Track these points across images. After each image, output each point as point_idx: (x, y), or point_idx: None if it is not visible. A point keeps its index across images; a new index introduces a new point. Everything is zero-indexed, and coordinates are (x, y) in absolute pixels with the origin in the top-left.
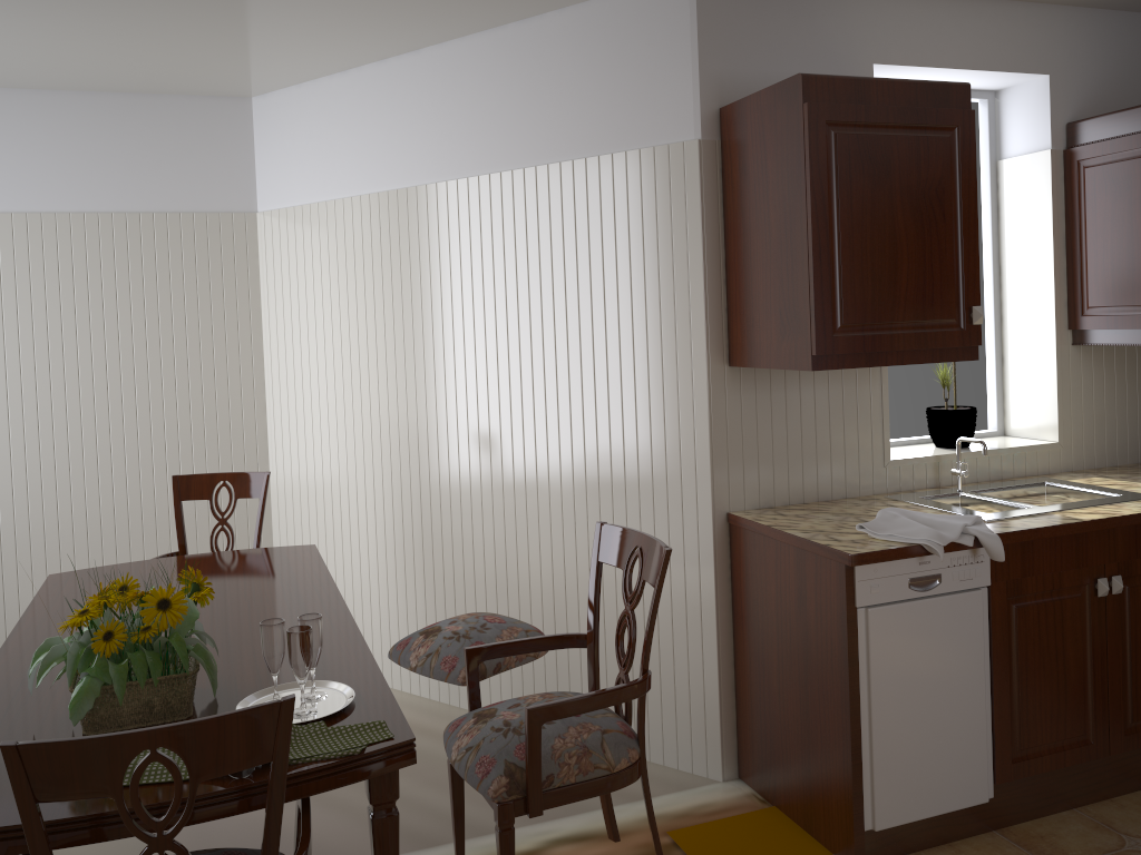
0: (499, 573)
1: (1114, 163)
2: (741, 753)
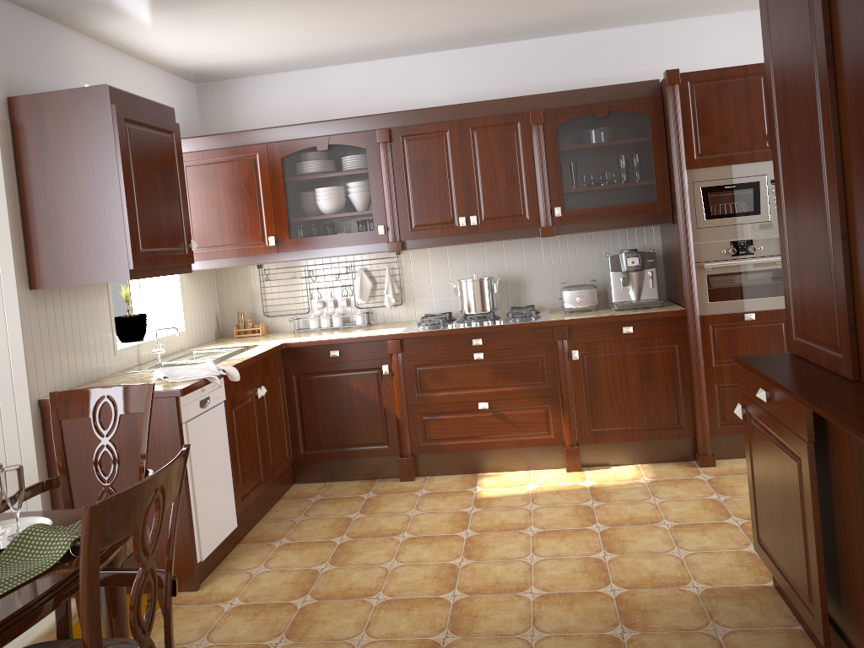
0: None
1: (205, 165)
2: None
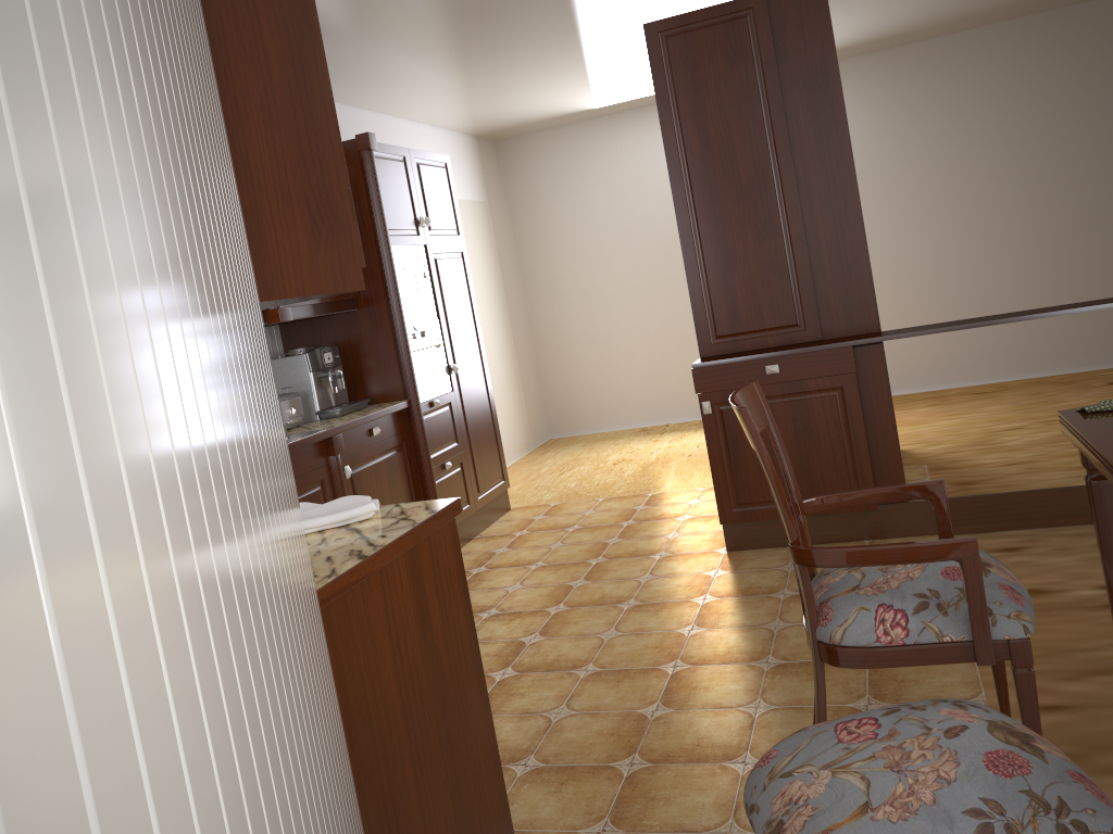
0: None
1: None
2: None
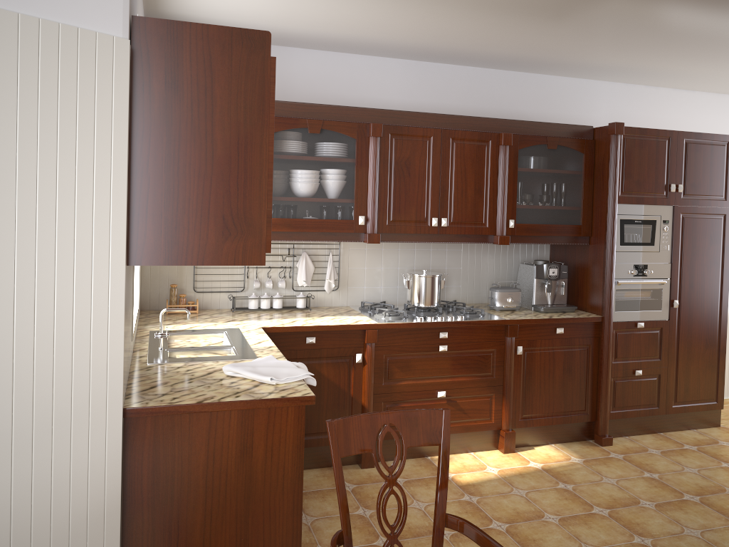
0: None
1: None
2: None
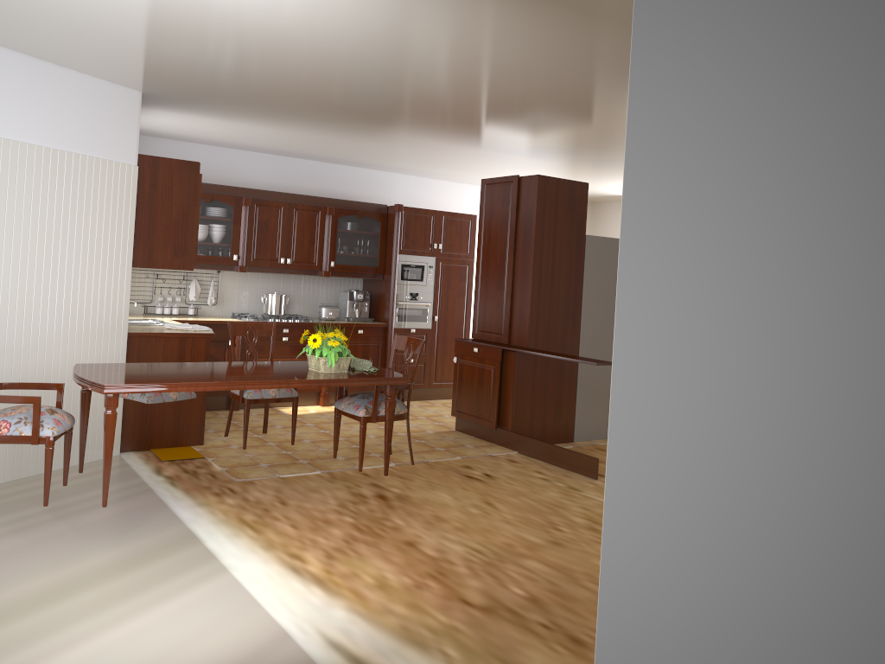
0: (5, 390)
1: None
2: (123, 439)
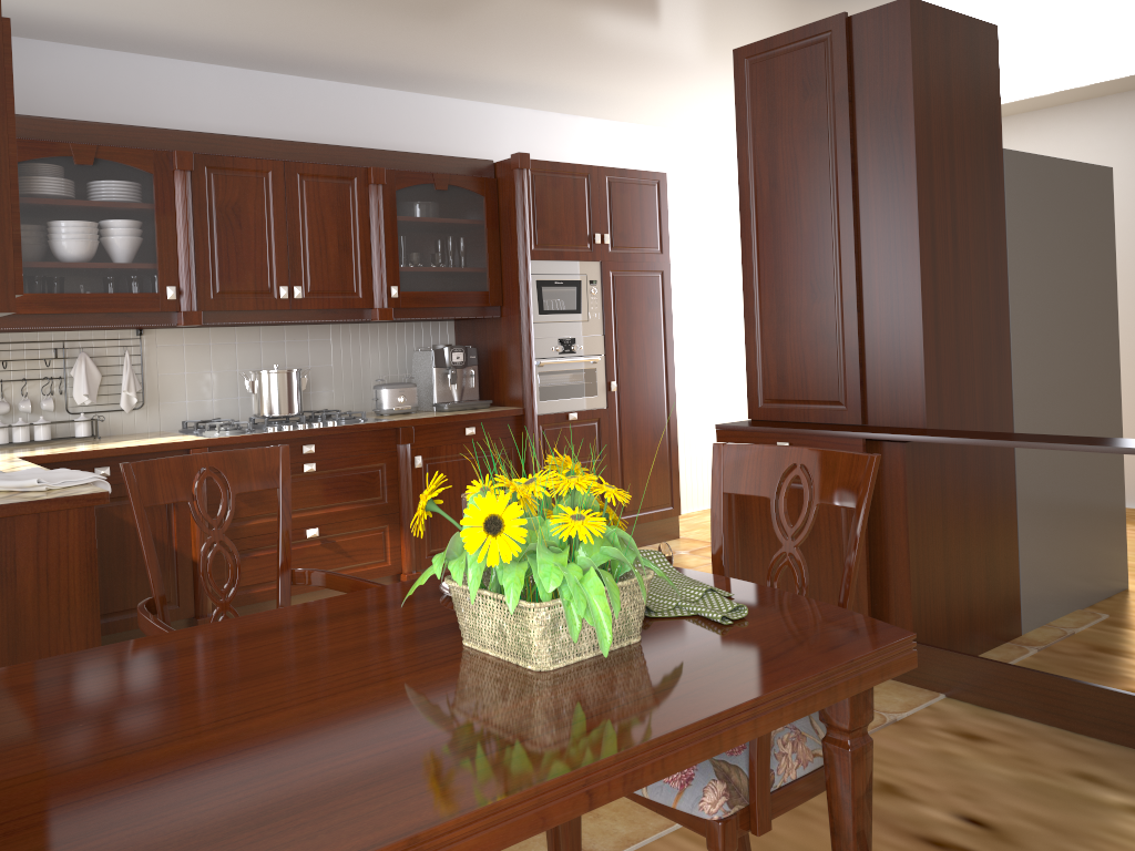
0: None
1: None
2: None
